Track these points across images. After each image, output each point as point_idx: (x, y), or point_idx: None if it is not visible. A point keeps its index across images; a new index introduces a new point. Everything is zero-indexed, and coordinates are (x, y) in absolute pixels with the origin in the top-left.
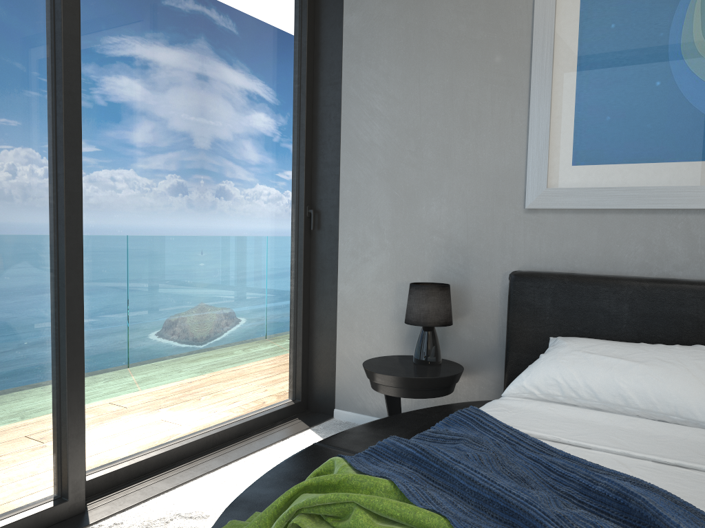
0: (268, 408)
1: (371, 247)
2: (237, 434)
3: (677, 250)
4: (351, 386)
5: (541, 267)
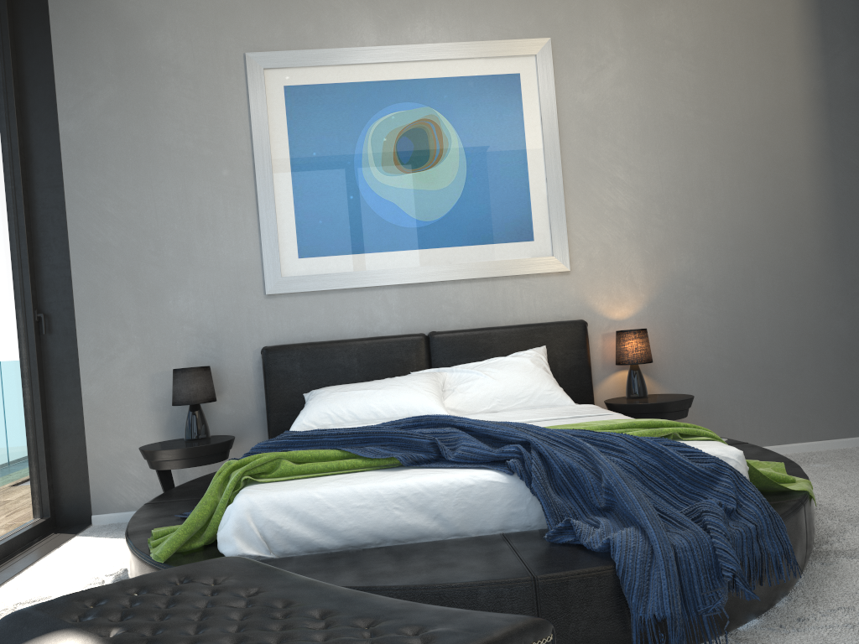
0: (23, 527)
1: (117, 344)
2: (4, 553)
3: (381, 316)
4: (110, 486)
5: (285, 341)
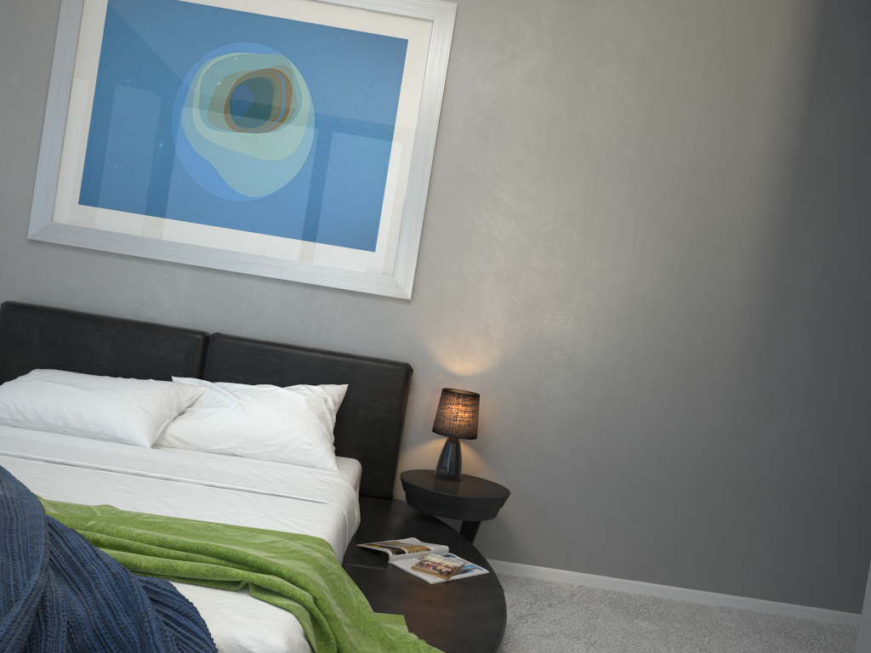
0: None
1: None
2: None
3: (163, 298)
4: None
5: (39, 300)
